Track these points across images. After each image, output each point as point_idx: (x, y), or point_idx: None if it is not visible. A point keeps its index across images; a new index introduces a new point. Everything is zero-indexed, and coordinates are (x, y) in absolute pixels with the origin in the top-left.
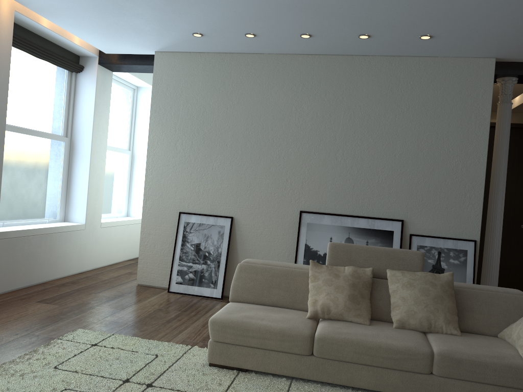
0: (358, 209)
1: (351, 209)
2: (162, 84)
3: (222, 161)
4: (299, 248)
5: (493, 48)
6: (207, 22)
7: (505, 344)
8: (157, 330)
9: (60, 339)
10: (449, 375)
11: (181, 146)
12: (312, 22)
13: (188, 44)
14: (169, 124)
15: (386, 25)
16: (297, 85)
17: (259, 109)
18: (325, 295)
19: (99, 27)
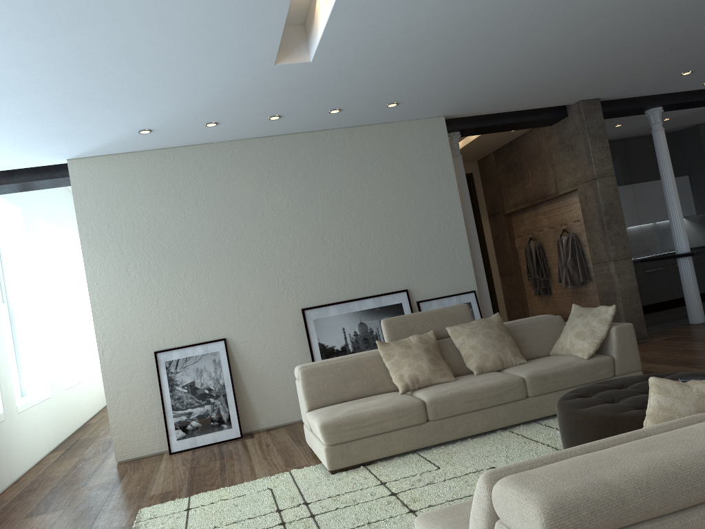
0: (361, 290)
1: (354, 292)
2: (89, 199)
3: (195, 276)
4: (313, 349)
5: (445, 107)
6: (169, 116)
7: (561, 356)
8: (226, 479)
9: (139, 521)
10: (541, 392)
11: (135, 271)
12: (290, 102)
13: (122, 144)
14: (111, 246)
15: (362, 98)
16: (262, 172)
17: (225, 207)
18: (407, 367)
19: (9, 138)
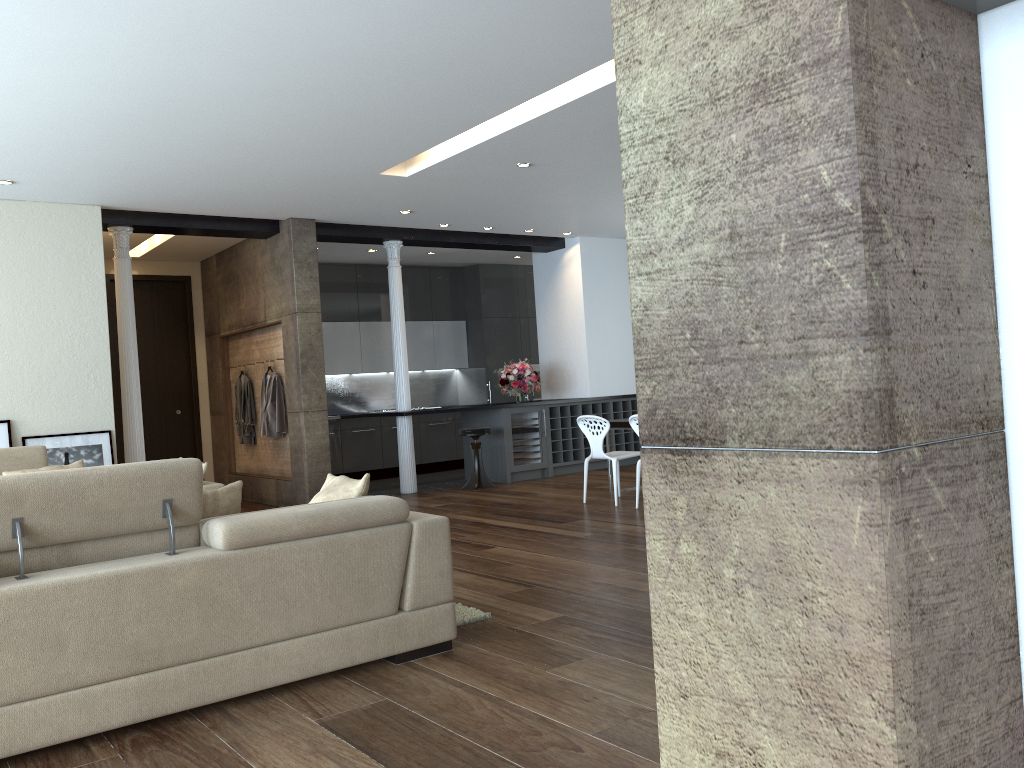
0: None
1: None
2: None
3: None
4: None
5: (95, 197)
6: None
7: None
8: None
9: None
10: None
11: None
12: None
13: None
14: None
15: None
16: None
17: None
18: None
19: None
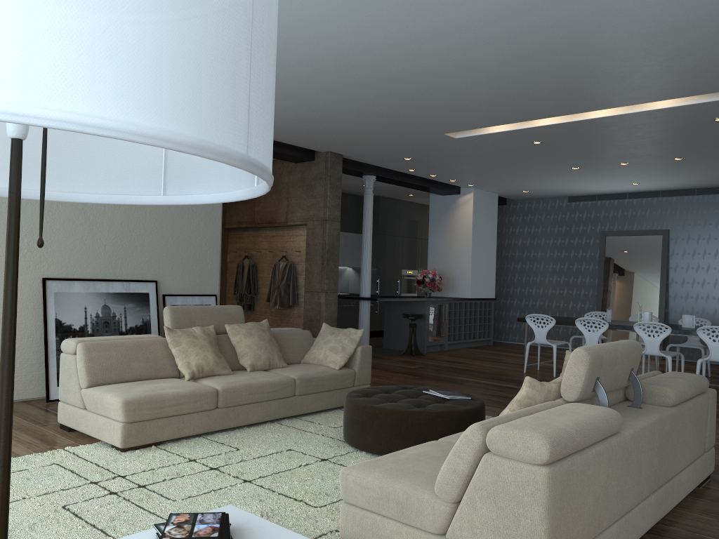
0: (111, 272)
1: (104, 272)
2: None
3: None
4: (49, 324)
5: None
6: None
7: (313, 365)
8: None
9: None
10: (305, 393)
11: None
12: None
13: None
14: None
15: None
16: None
17: None
18: (195, 356)
19: None
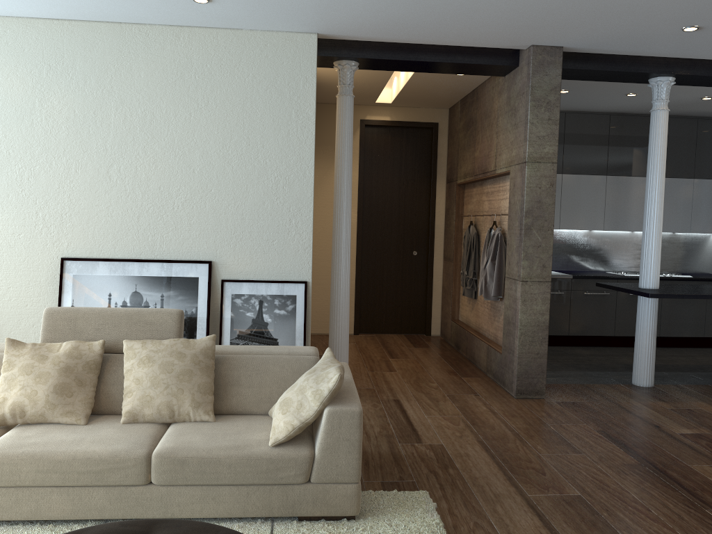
0: (148, 250)
1: (138, 251)
2: None
3: None
4: None
5: (304, 20)
6: None
7: (267, 425)
8: None
9: None
10: (172, 482)
11: None
12: None
13: None
14: None
15: None
16: (40, 67)
17: None
18: (19, 389)
19: None
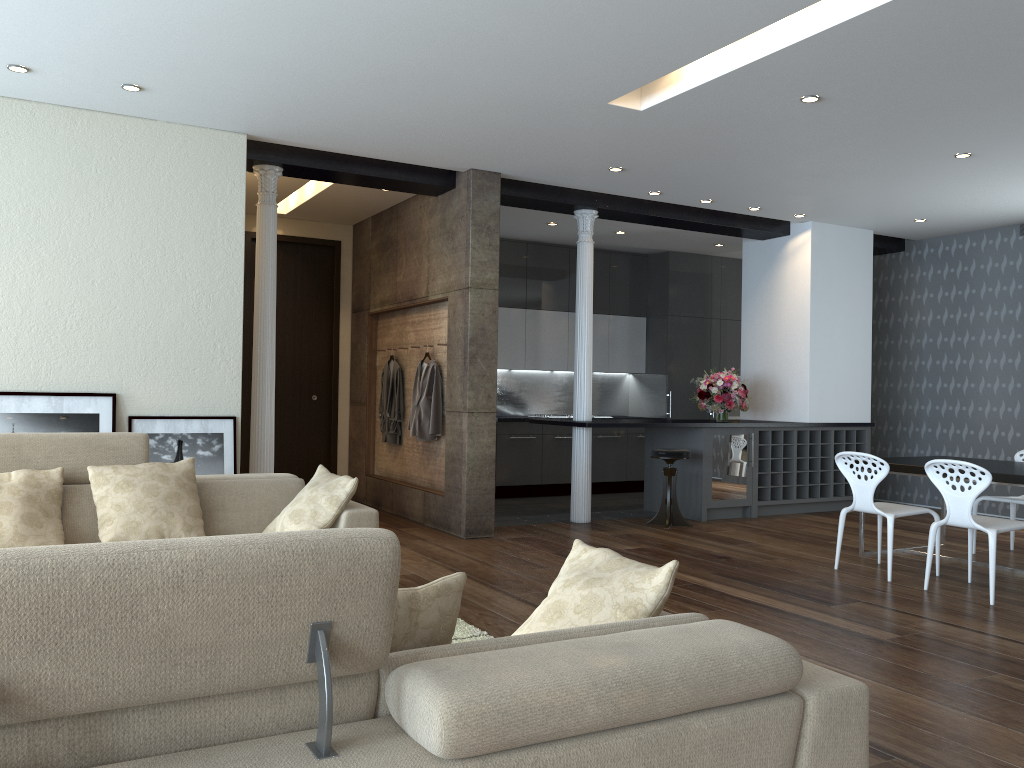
0: (29, 380)
1: (15, 381)
2: None
3: None
4: None
5: (241, 120)
6: None
7: None
8: None
9: None
10: None
11: None
12: None
13: None
14: None
15: (60, 58)
16: None
17: None
18: None
19: None
